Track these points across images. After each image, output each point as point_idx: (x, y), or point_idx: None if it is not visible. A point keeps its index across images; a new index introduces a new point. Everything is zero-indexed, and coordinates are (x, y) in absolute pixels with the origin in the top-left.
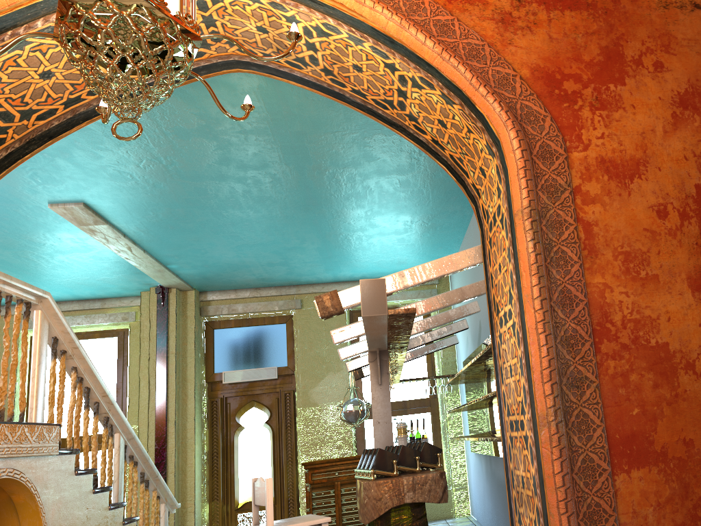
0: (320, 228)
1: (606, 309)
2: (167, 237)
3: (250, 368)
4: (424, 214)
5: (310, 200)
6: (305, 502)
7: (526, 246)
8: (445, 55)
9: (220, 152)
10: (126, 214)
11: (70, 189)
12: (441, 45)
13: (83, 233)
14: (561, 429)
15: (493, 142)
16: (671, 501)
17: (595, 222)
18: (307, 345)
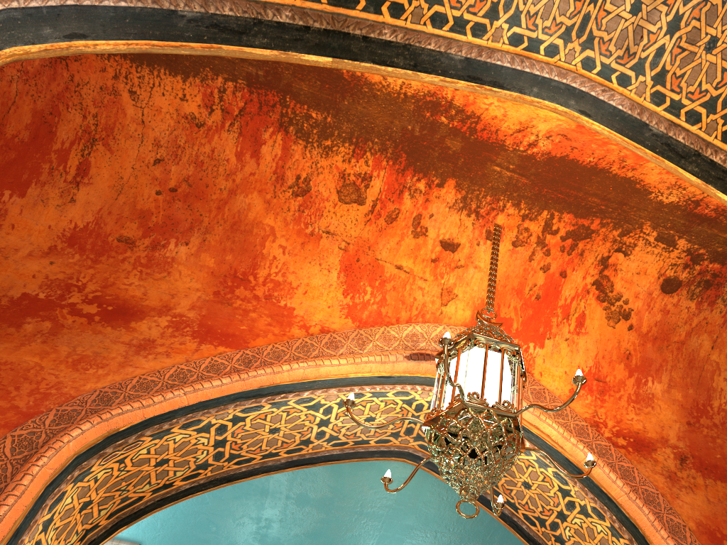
0: None
1: None
2: None
3: None
4: None
5: None
6: None
7: None
8: (632, 495)
9: (320, 525)
10: None
11: (142, 527)
12: (628, 486)
13: None
14: None
15: None
16: None
17: None
18: None
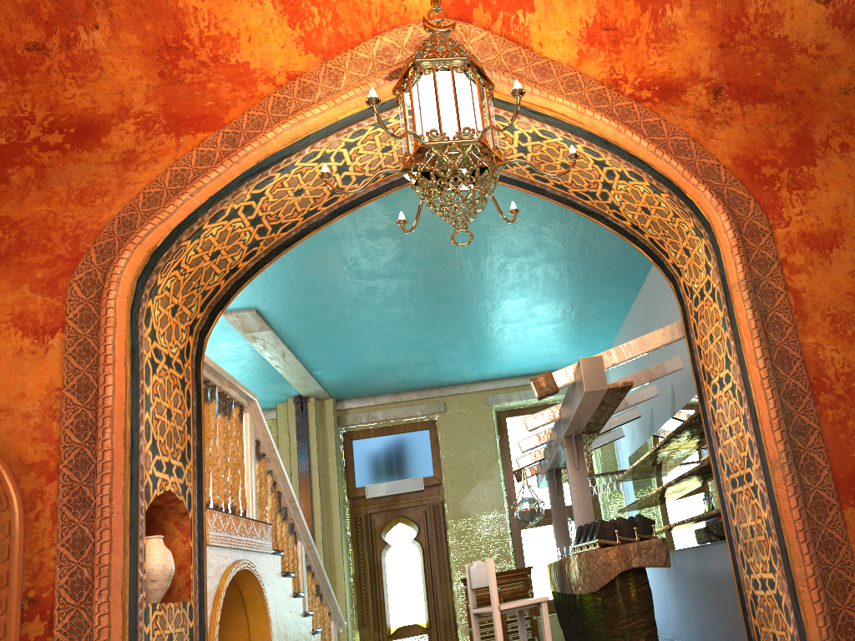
0: (478, 321)
1: (820, 365)
2: (323, 340)
3: (393, 480)
4: (586, 300)
5: (475, 292)
6: (464, 623)
7: (746, 314)
8: (659, 153)
9: (402, 250)
10: (292, 318)
11: (248, 296)
12: (654, 144)
13: (243, 341)
14: (793, 470)
15: (702, 225)
16: None
17: (802, 290)
18: (453, 451)
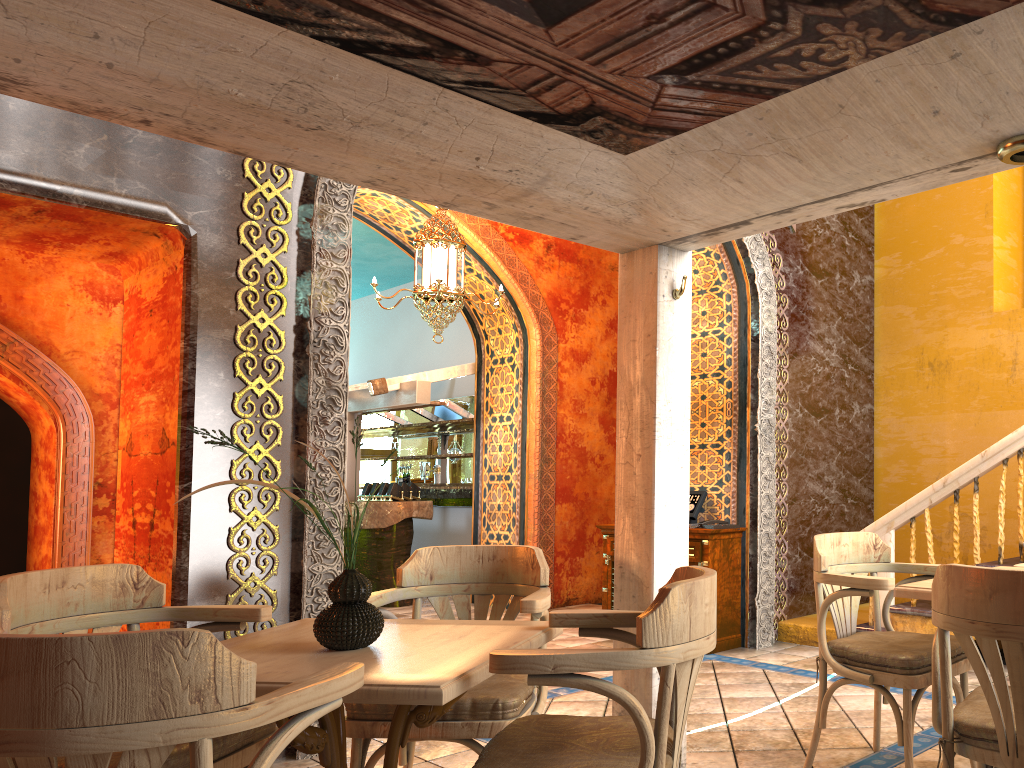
0: None
1: (563, 427)
2: None
3: None
4: None
5: None
6: None
7: (536, 391)
8: (512, 281)
9: None
10: None
11: None
12: (511, 274)
13: None
14: (539, 481)
15: (521, 326)
16: (576, 519)
17: (564, 382)
18: None
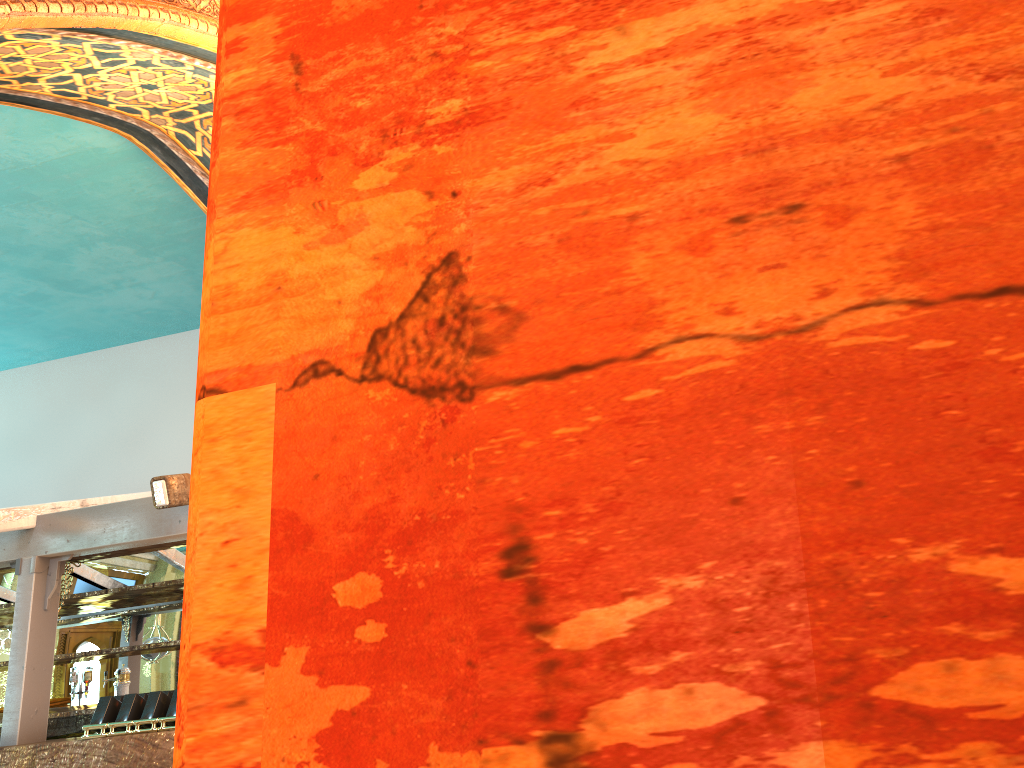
0: None
1: None
2: None
3: None
4: None
5: None
6: None
7: None
8: None
9: None
10: None
11: None
12: None
13: None
14: None
15: None
16: None
17: None
18: None
